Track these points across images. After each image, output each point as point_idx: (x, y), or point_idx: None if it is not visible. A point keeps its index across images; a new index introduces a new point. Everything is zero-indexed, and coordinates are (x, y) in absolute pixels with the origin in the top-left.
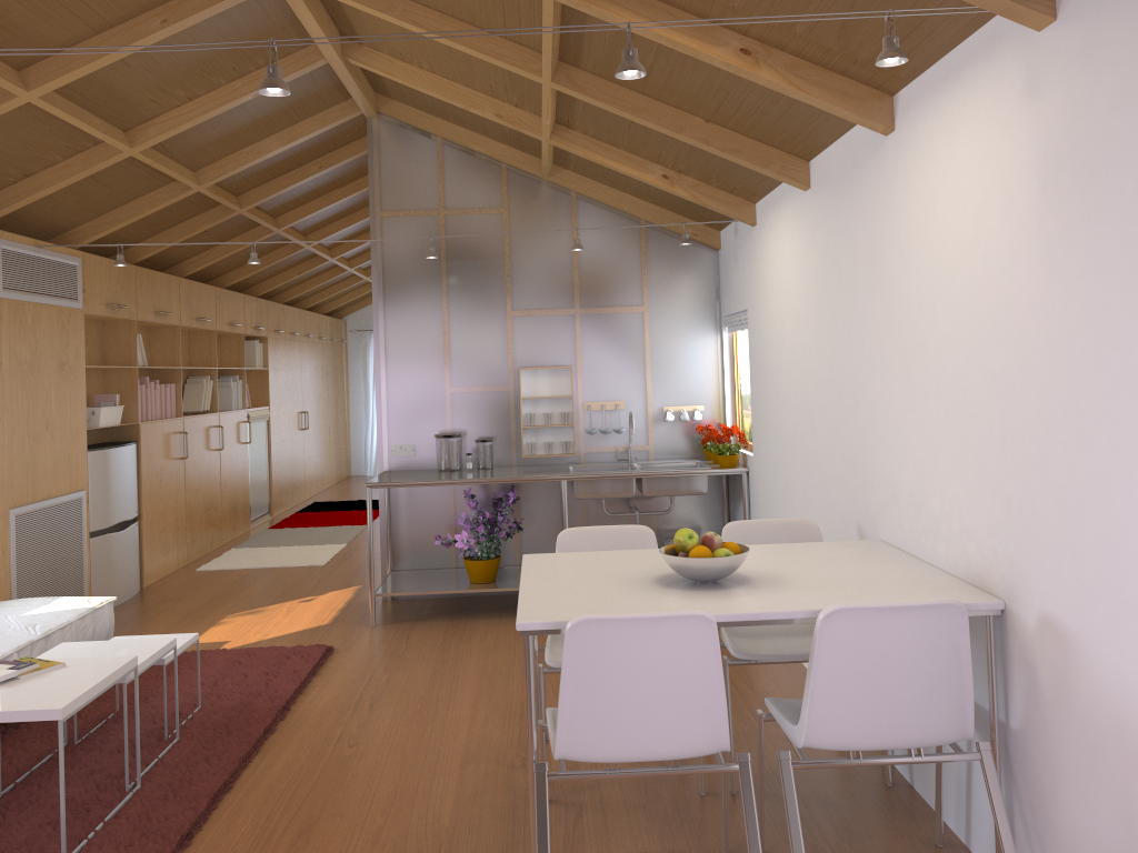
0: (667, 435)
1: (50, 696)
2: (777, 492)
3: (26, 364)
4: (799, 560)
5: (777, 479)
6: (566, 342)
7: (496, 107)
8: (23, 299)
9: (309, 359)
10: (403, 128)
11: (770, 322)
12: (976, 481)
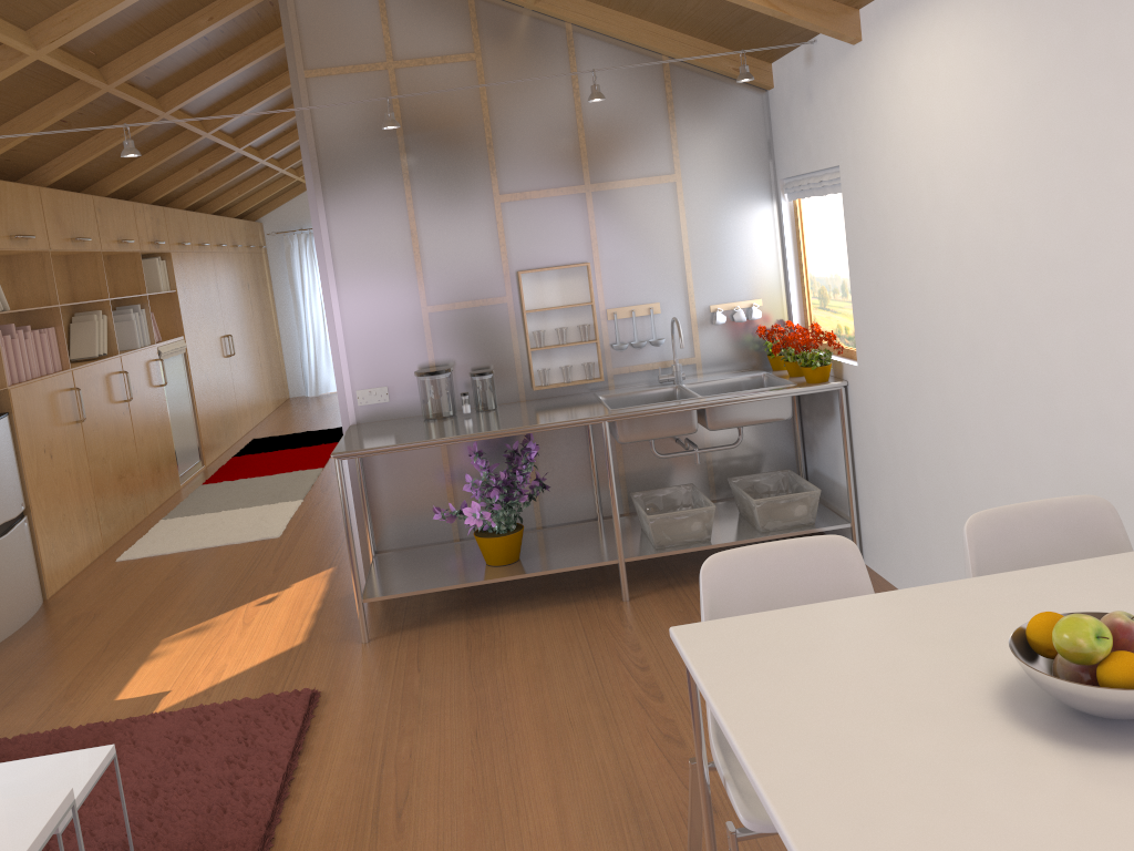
0: (717, 343)
1: None
2: (921, 420)
3: None
4: None
5: (921, 402)
6: (576, 232)
7: None
8: None
9: (225, 272)
10: None
11: (901, 181)
12: None
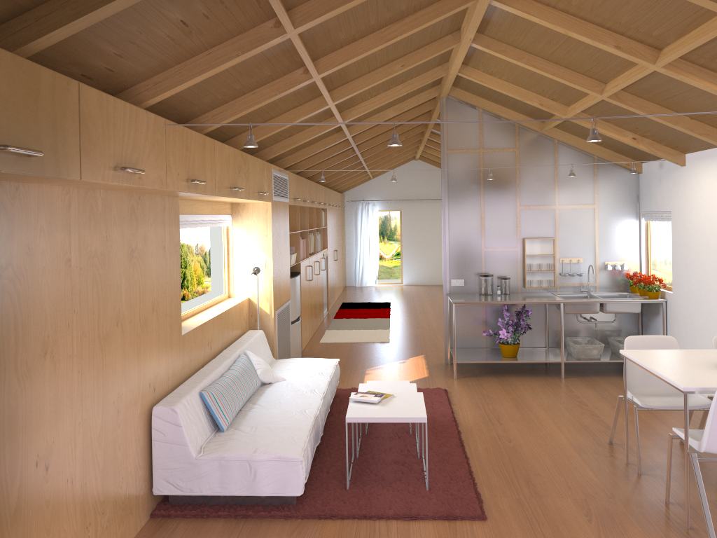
0: (606, 278)
1: (411, 411)
2: (699, 315)
3: (277, 234)
4: None
5: (699, 308)
6: (550, 224)
7: (539, 99)
8: (277, 200)
9: (336, 219)
10: (460, 103)
11: (698, 221)
12: None
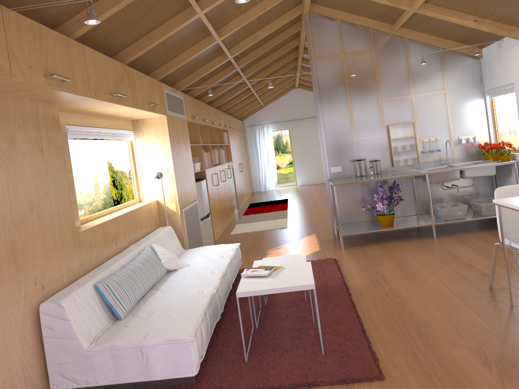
0: (462, 150)
1: (300, 279)
2: None
3: (177, 144)
4: None
5: None
6: (408, 111)
7: None
8: (173, 114)
9: (238, 140)
10: (321, 18)
11: None
12: None
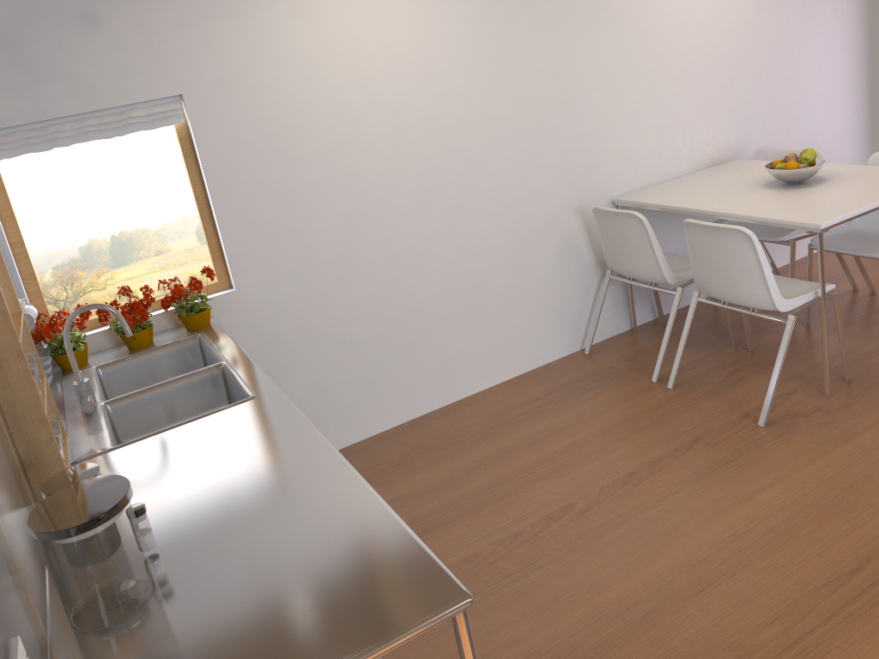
0: None
1: None
2: (358, 283)
3: None
4: (705, 189)
5: (357, 268)
6: None
7: None
8: None
9: None
10: None
11: (316, 94)
12: (712, 114)
